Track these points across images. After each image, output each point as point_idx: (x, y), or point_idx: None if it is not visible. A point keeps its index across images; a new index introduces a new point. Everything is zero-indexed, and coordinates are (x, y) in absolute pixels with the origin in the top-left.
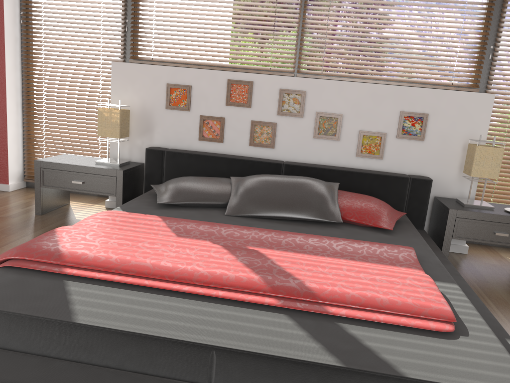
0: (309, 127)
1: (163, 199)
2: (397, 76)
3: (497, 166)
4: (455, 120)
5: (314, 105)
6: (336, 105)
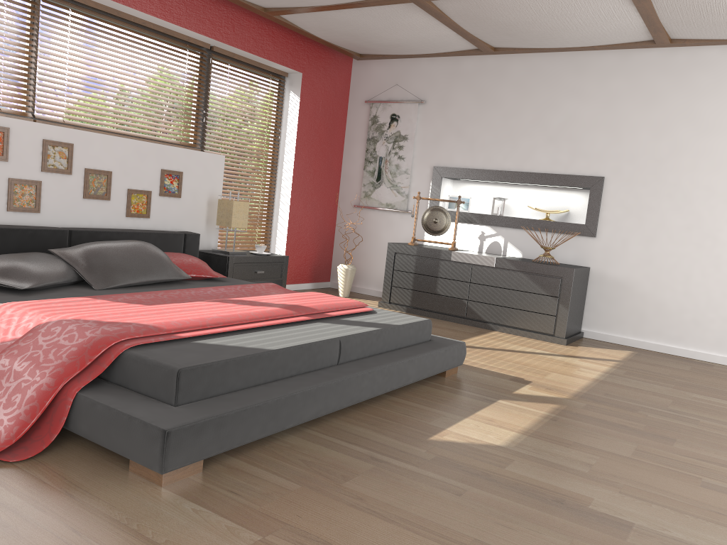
0: (78, 186)
1: (18, 284)
2: (138, 131)
3: (246, 217)
4: (201, 178)
5: (82, 160)
6: (105, 162)
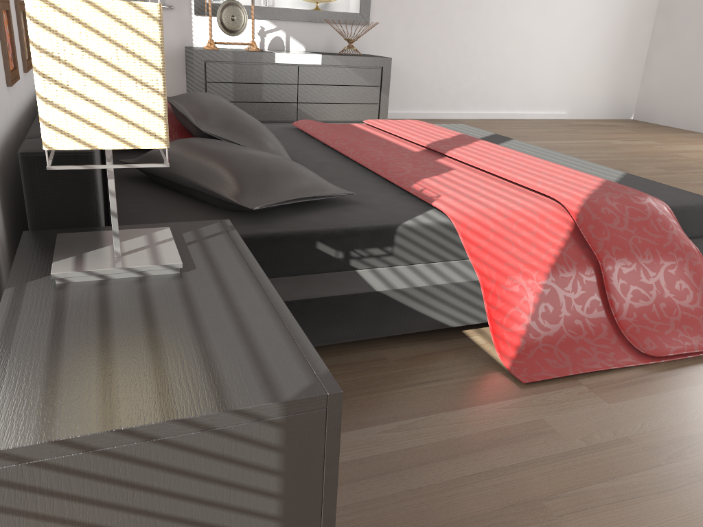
0: None
1: (335, 189)
2: None
3: None
4: None
5: None
6: None
